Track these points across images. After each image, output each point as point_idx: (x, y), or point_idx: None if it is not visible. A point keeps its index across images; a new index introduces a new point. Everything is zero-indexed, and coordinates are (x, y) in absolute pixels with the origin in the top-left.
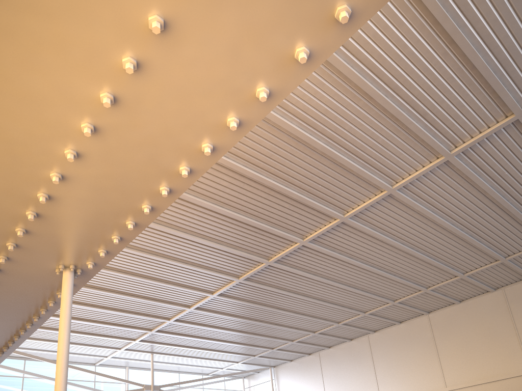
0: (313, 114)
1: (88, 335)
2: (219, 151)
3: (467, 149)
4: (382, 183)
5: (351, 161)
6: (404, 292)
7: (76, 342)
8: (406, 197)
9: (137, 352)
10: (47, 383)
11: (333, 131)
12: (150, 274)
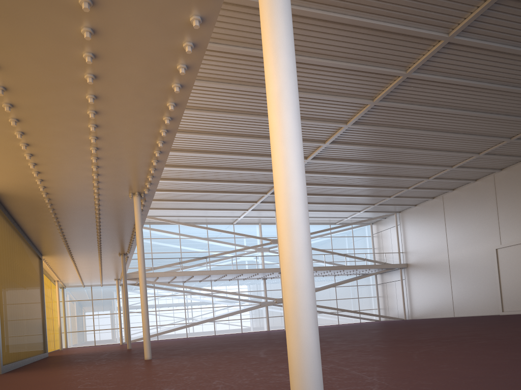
0: None
1: (217, 202)
2: (172, 131)
3: None
4: (433, 34)
5: (389, 23)
6: (519, 128)
7: (210, 208)
8: (469, 41)
9: (263, 211)
10: (198, 242)
11: (356, 3)
12: (245, 151)
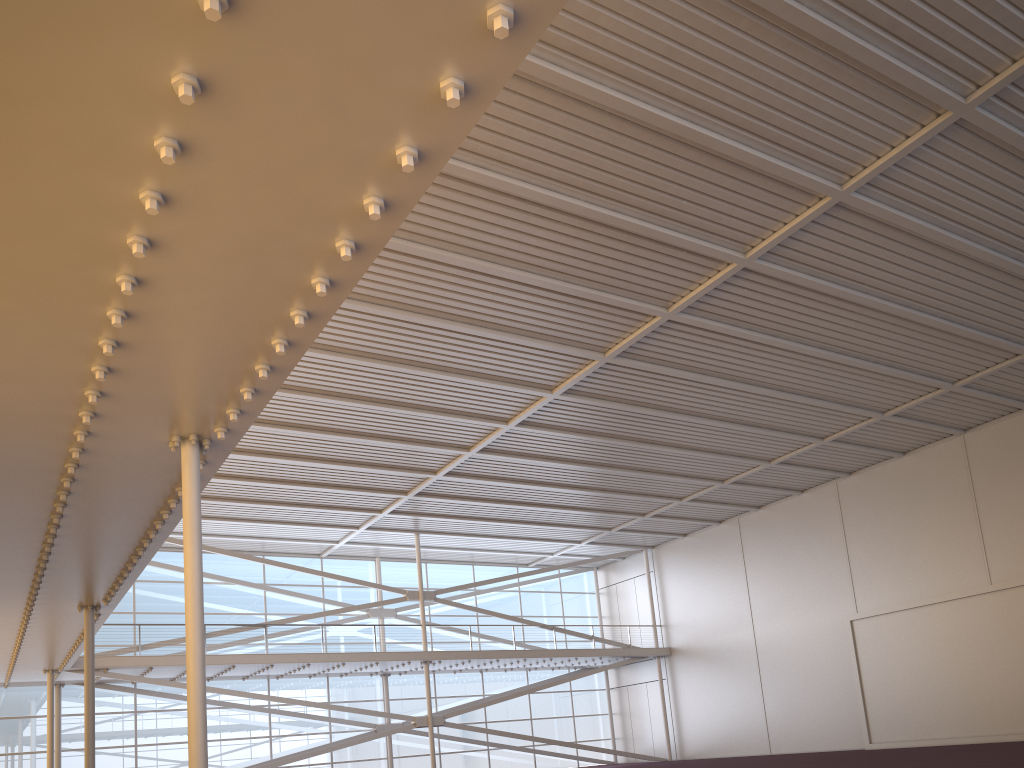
0: (644, 60)
1: (297, 507)
2: (370, 248)
3: (1005, 89)
4: (816, 182)
5: (743, 146)
6: (903, 394)
7: (279, 520)
8: (875, 205)
9: (390, 532)
10: (243, 592)
11: (692, 88)
12: (384, 395)
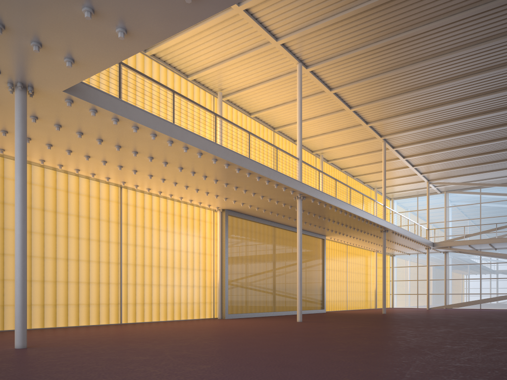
0: None
1: None
2: (241, 168)
3: None
4: None
5: None
6: None
7: None
8: None
9: None
10: None
11: None
12: None
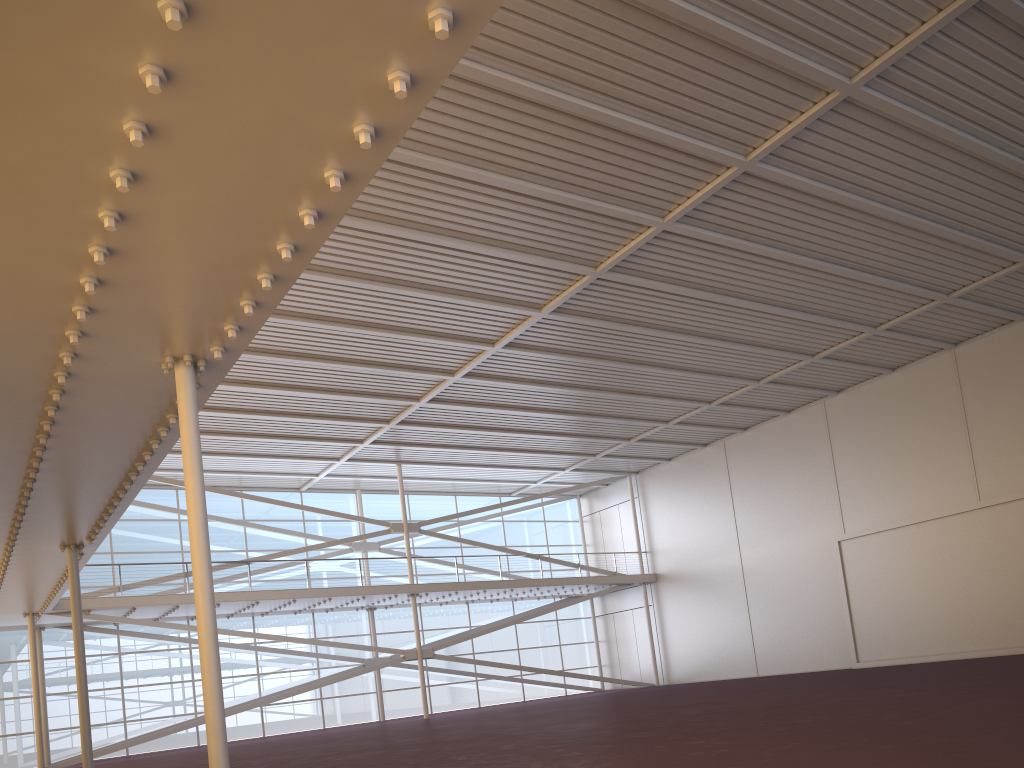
0: None
1: (276, 439)
2: (390, 135)
3: None
4: (825, 74)
5: (751, 34)
6: (897, 307)
7: (257, 453)
8: (884, 100)
9: (371, 463)
10: (222, 529)
11: None
12: (366, 317)
